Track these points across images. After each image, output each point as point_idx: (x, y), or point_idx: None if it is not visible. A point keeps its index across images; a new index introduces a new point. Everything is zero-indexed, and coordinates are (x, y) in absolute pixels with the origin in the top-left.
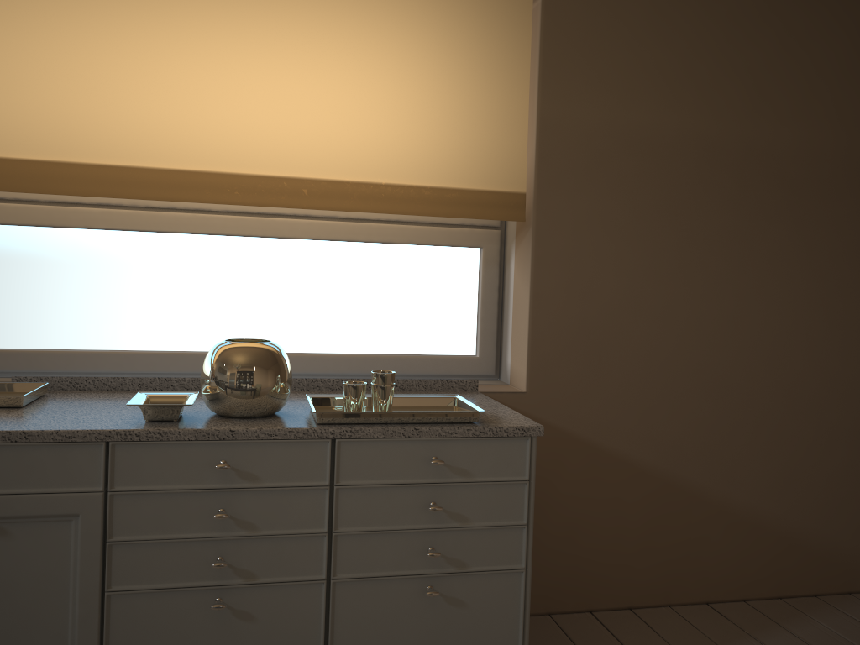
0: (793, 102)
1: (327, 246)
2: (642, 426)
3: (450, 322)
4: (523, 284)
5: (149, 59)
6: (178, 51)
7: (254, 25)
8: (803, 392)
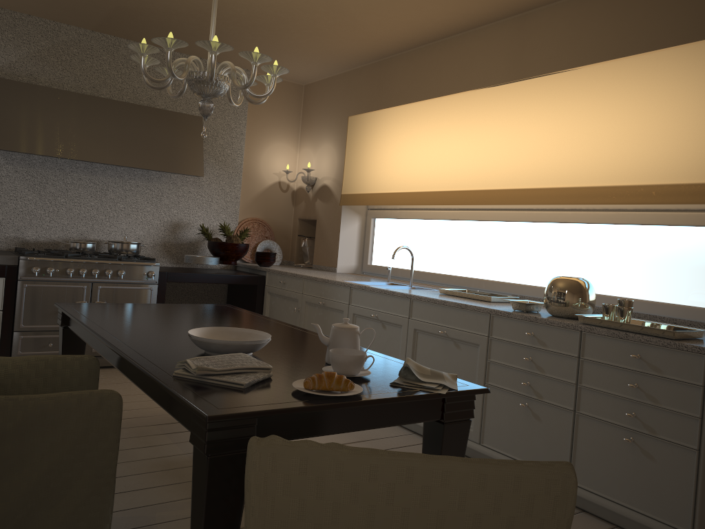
0: None
1: (701, 230)
2: None
3: None
4: None
5: (576, 128)
6: (589, 121)
7: (630, 96)
8: None
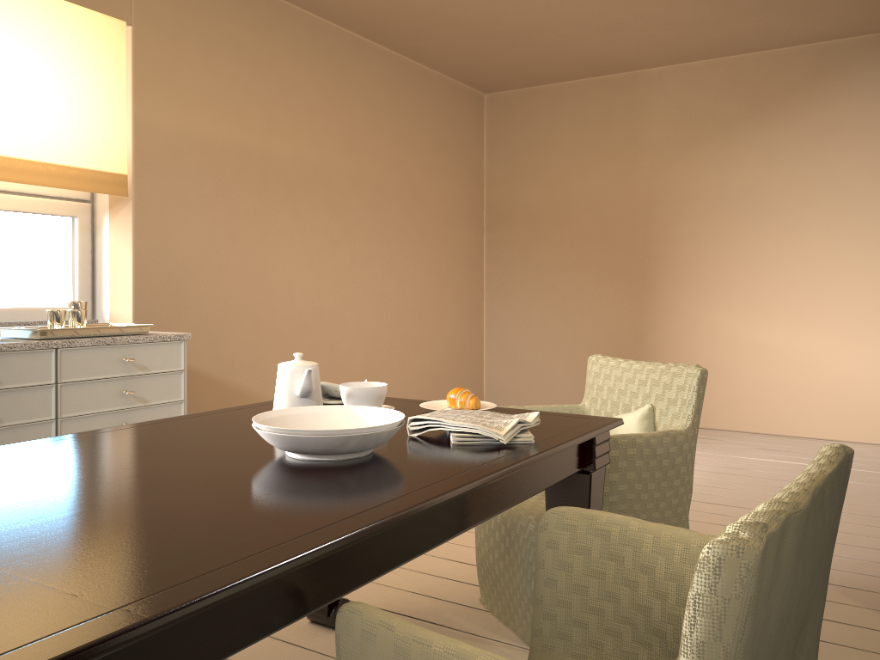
0: (289, 127)
1: None
2: (211, 349)
3: (53, 279)
4: (123, 245)
5: None
6: None
7: None
8: (302, 320)
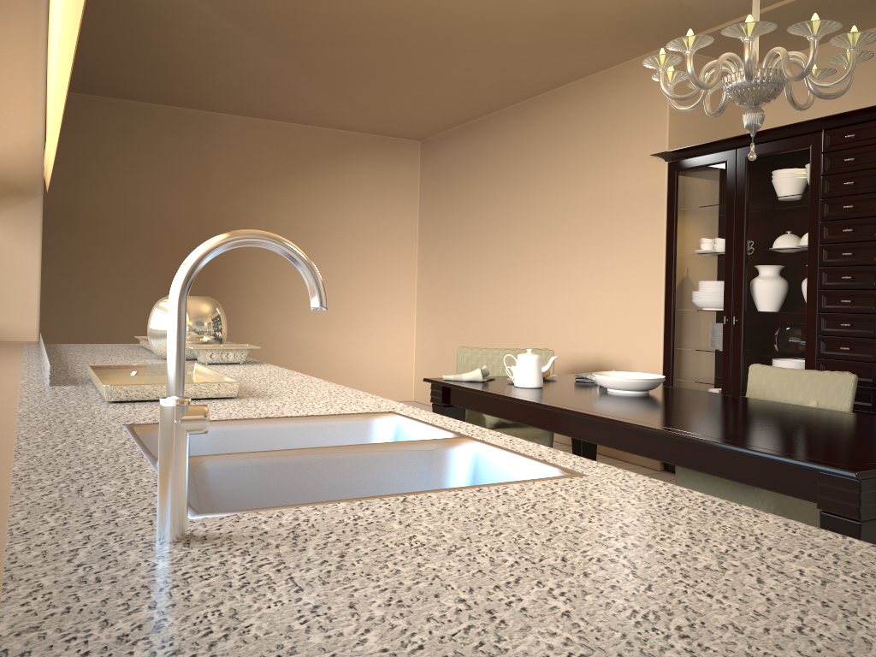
0: None
1: None
2: None
3: None
4: (23, 246)
5: None
6: None
7: None
8: None
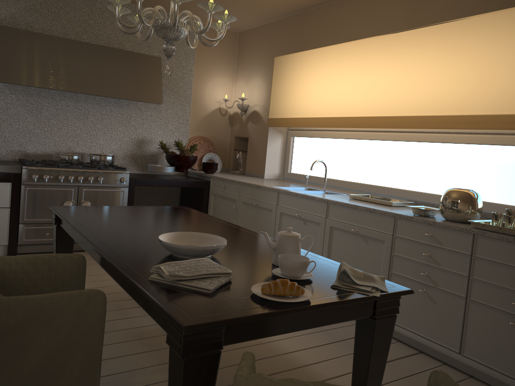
0: None
1: None
2: None
3: None
4: None
5: (465, 67)
6: (477, 61)
7: (513, 40)
8: None
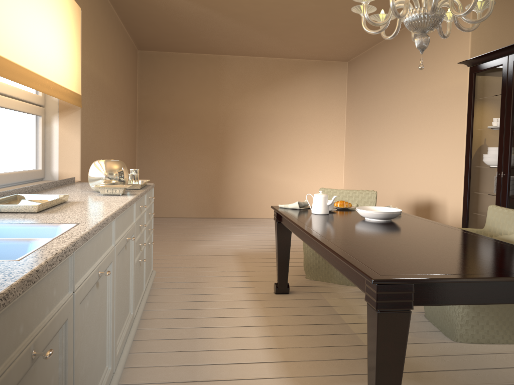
0: (107, 68)
1: (9, 112)
2: None
3: (35, 153)
4: (72, 134)
5: (19, 0)
6: None
7: None
8: None
